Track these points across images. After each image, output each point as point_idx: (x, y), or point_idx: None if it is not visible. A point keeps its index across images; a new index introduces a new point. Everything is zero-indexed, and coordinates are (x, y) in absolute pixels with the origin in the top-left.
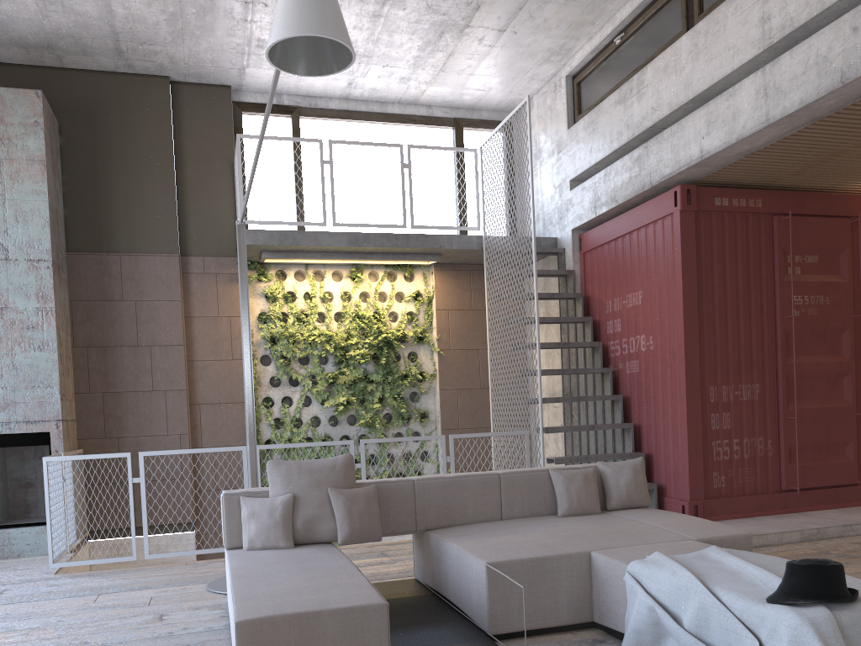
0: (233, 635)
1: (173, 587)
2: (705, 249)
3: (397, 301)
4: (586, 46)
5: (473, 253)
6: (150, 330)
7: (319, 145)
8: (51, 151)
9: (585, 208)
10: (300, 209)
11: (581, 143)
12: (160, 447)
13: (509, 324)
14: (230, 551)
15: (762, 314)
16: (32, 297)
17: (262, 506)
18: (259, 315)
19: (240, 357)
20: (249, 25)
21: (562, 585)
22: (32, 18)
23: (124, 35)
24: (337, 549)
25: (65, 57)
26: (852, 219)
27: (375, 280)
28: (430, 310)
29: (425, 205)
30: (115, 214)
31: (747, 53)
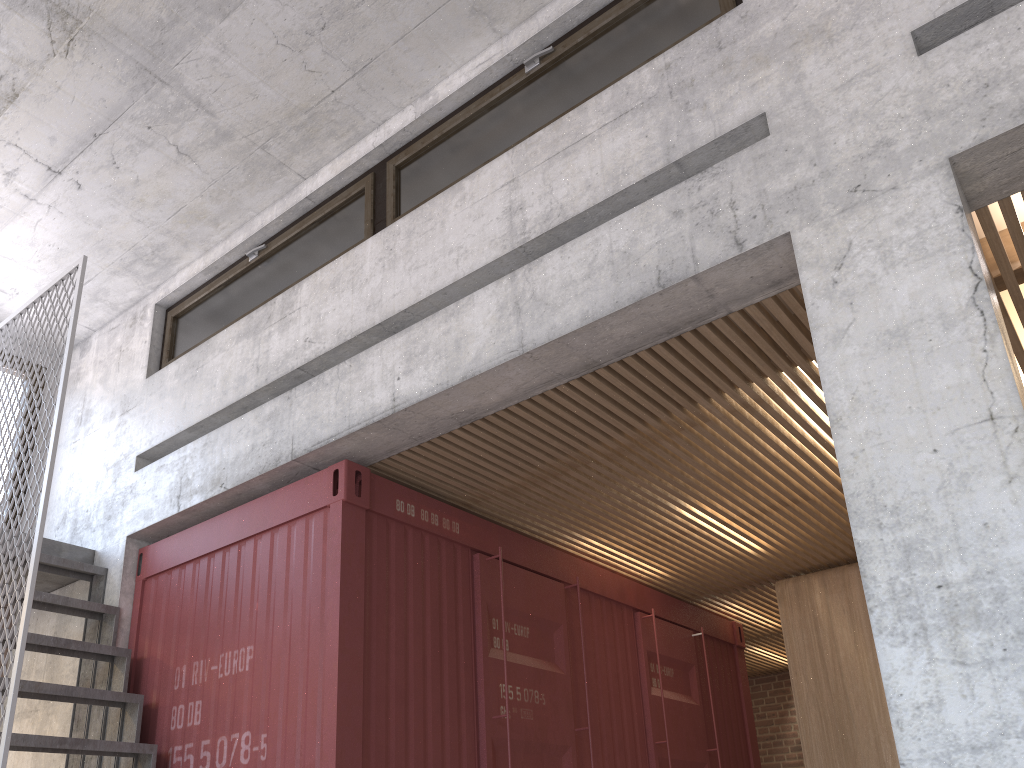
0: None
1: None
2: (378, 578)
3: None
4: (198, 262)
5: None
6: None
7: None
8: None
9: (160, 498)
10: None
11: (168, 397)
12: None
13: None
14: None
15: (459, 708)
16: None
17: None
18: None
19: None
20: None
21: None
22: None
23: None
24: None
25: None
26: (564, 586)
27: None
28: None
29: None
30: None
31: (484, 255)
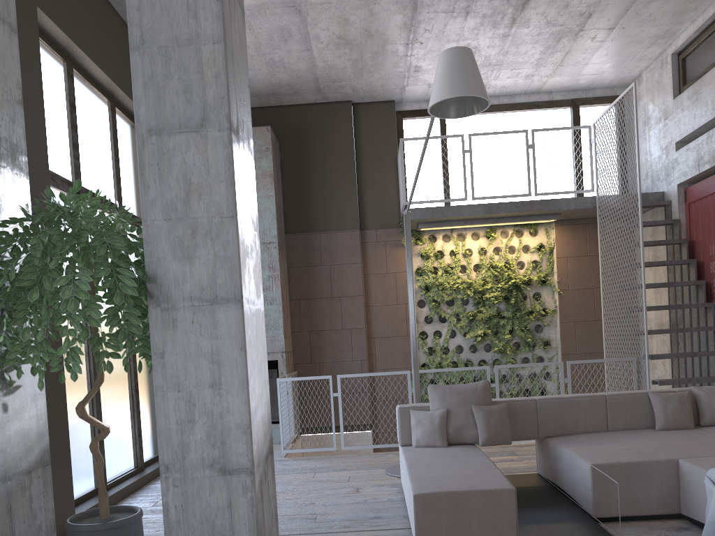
0: (410, 503)
1: (362, 470)
2: None
3: (523, 252)
4: (690, 28)
5: (588, 210)
6: (339, 286)
7: (461, 139)
8: (276, 166)
9: (689, 166)
10: (446, 186)
11: (685, 111)
12: (347, 370)
13: (619, 269)
14: (403, 447)
15: None
16: (265, 268)
17: (425, 417)
18: (416, 270)
19: (402, 302)
20: (408, 58)
21: (654, 484)
22: (264, 78)
23: (322, 79)
24: (478, 449)
25: (283, 98)
26: None
27: (505, 237)
28: (552, 258)
29: (547, 173)
30: (316, 204)
31: None
